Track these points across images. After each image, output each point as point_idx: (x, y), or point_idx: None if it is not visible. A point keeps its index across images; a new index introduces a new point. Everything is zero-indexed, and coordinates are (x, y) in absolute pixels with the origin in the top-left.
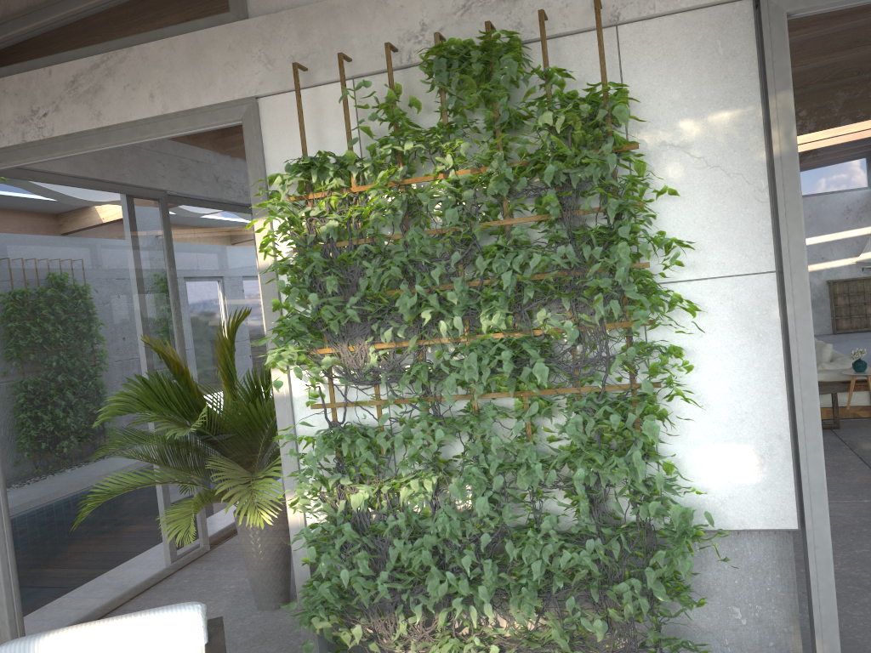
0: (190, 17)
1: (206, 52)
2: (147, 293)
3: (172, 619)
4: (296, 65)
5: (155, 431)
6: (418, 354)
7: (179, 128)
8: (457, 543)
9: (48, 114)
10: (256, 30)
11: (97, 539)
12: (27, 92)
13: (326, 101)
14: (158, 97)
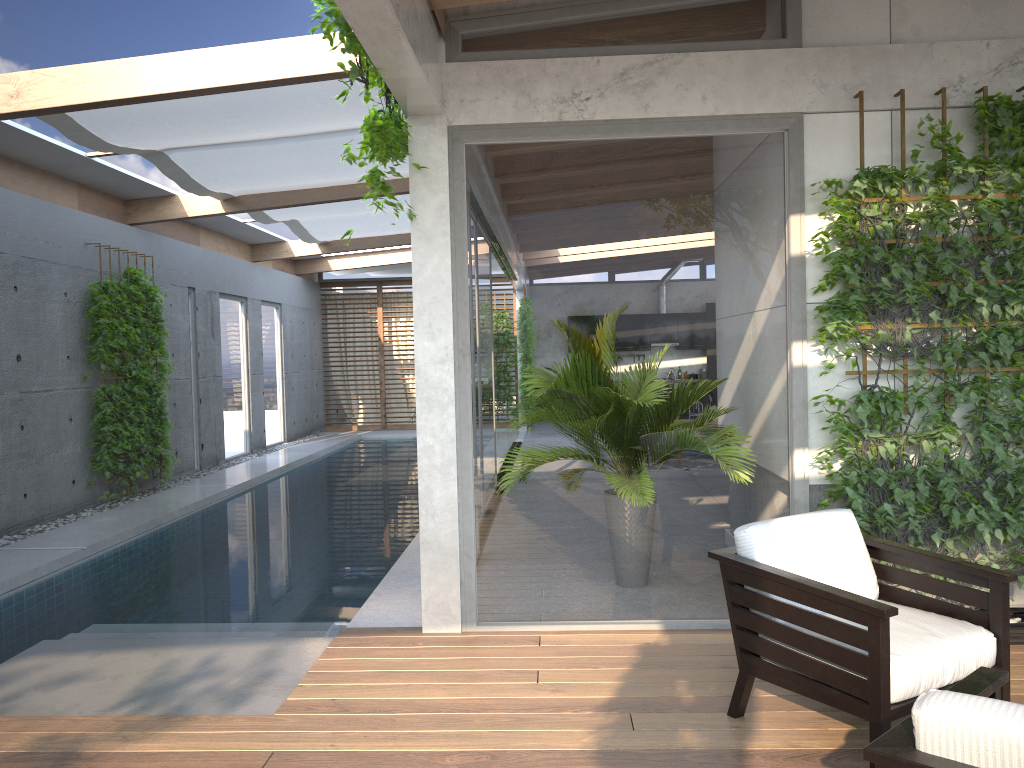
0: (741, 36)
1: (763, 68)
2: (667, 270)
3: (842, 517)
4: (862, 93)
5: (660, 394)
6: (945, 334)
7: (726, 129)
8: (972, 483)
9: (590, 99)
10: (813, 58)
11: (584, 493)
12: (570, 76)
13: (865, 125)
14: (710, 100)
